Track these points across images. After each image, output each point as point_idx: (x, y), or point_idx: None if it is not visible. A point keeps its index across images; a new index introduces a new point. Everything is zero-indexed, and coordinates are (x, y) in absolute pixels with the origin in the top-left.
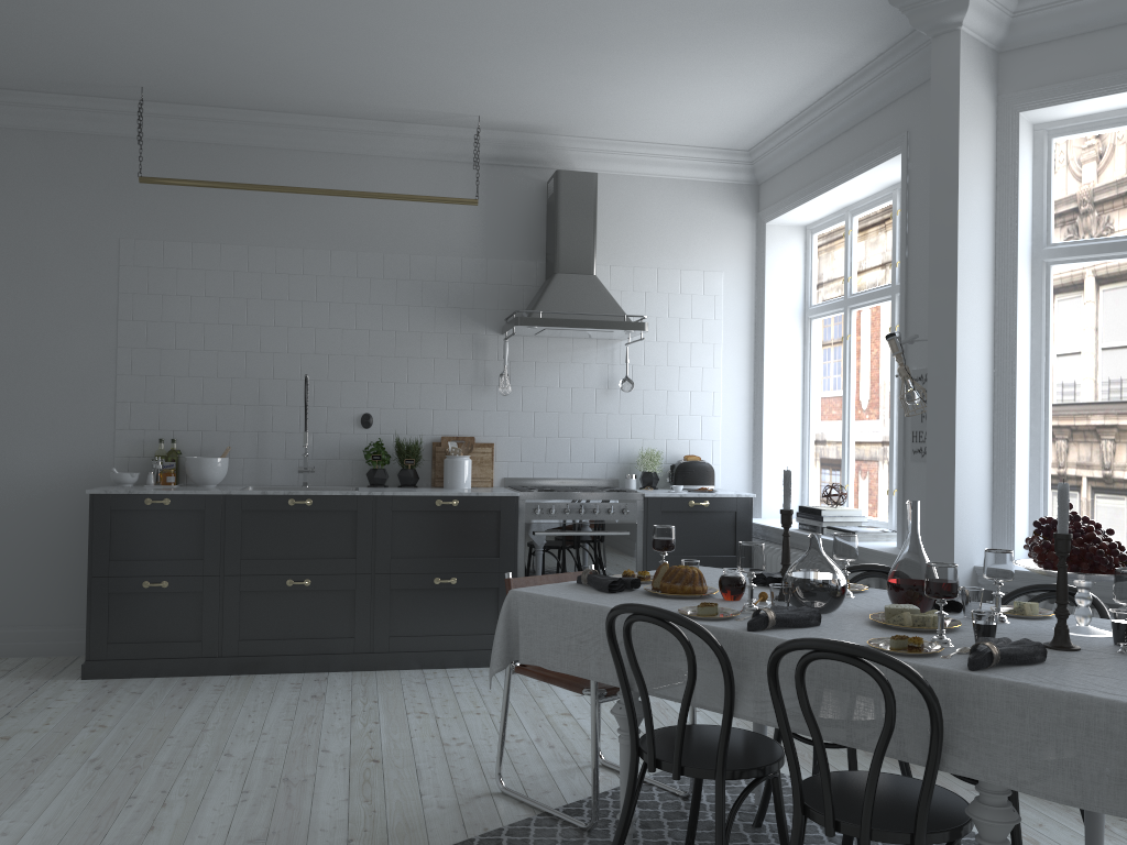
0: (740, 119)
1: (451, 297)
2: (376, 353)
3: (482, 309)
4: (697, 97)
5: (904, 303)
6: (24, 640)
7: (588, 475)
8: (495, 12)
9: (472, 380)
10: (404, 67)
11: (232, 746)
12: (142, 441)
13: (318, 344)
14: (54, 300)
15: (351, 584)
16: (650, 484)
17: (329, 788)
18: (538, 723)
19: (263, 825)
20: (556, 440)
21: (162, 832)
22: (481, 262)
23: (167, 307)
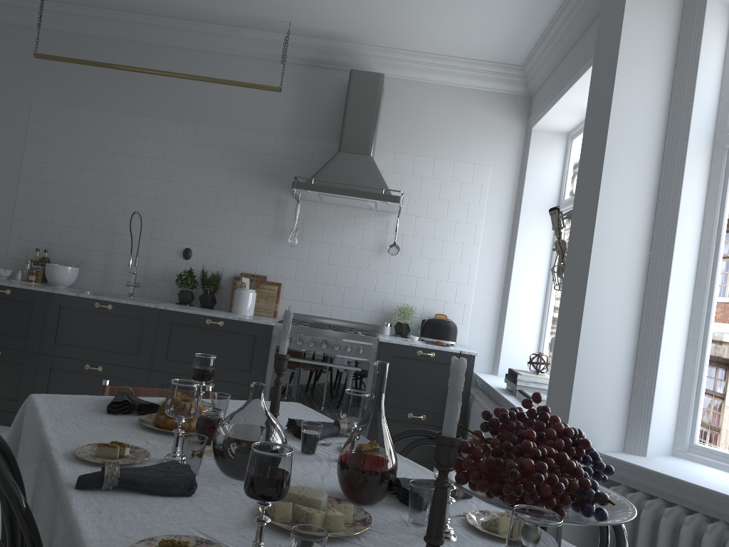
0: (499, 30)
1: (264, 166)
2: (201, 203)
3: (287, 177)
4: (451, 4)
5: None
6: None
7: (355, 319)
8: None
9: (272, 232)
10: None
11: None
12: (26, 249)
13: (159, 192)
14: None
15: (132, 376)
16: (401, 333)
17: None
18: None
19: None
20: (332, 287)
21: None
22: (290, 141)
23: (57, 153)
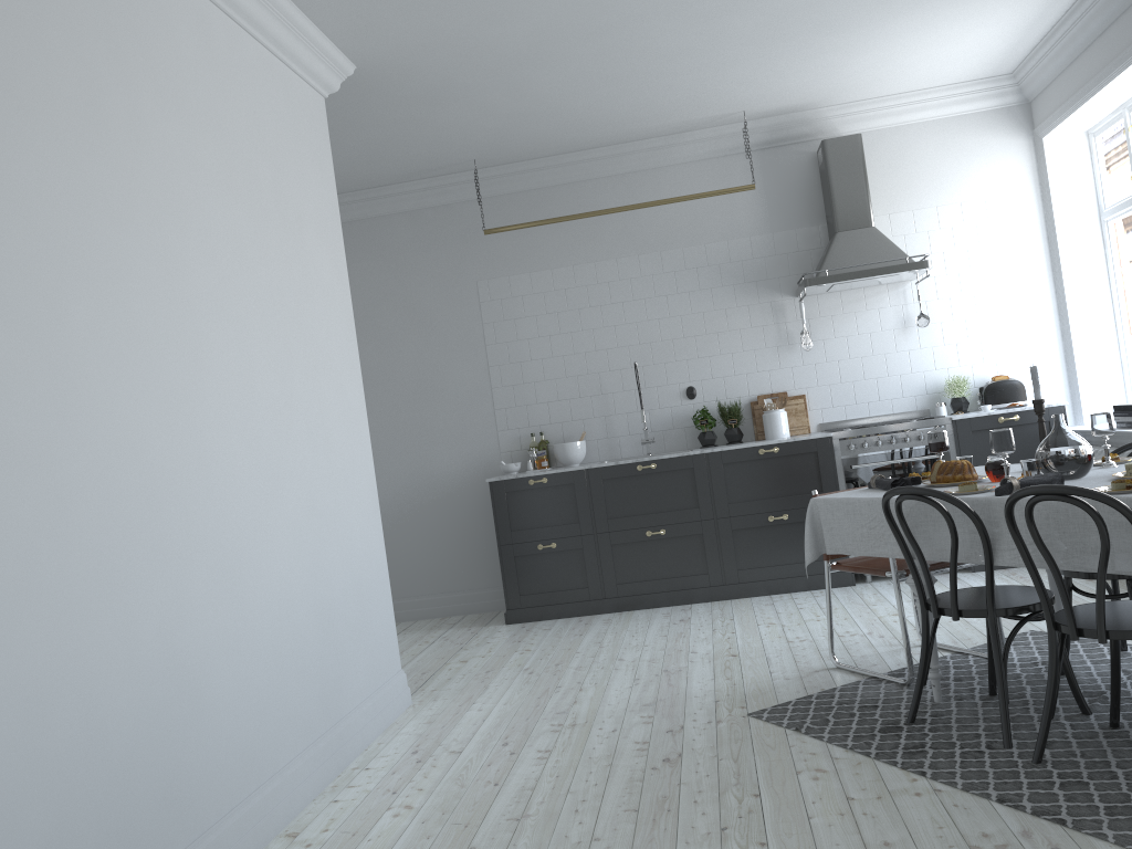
0: (991, 49)
1: (746, 273)
2: (690, 334)
3: (775, 278)
4: (940, 43)
5: None
6: (460, 602)
7: (898, 410)
8: (736, 30)
9: (776, 342)
10: (671, 91)
11: (623, 654)
12: (518, 438)
13: (641, 336)
14: (438, 339)
15: (698, 529)
16: (961, 409)
17: (698, 673)
18: (871, 622)
19: (652, 696)
20: (862, 383)
21: (582, 703)
22: (768, 237)
23: (520, 328)
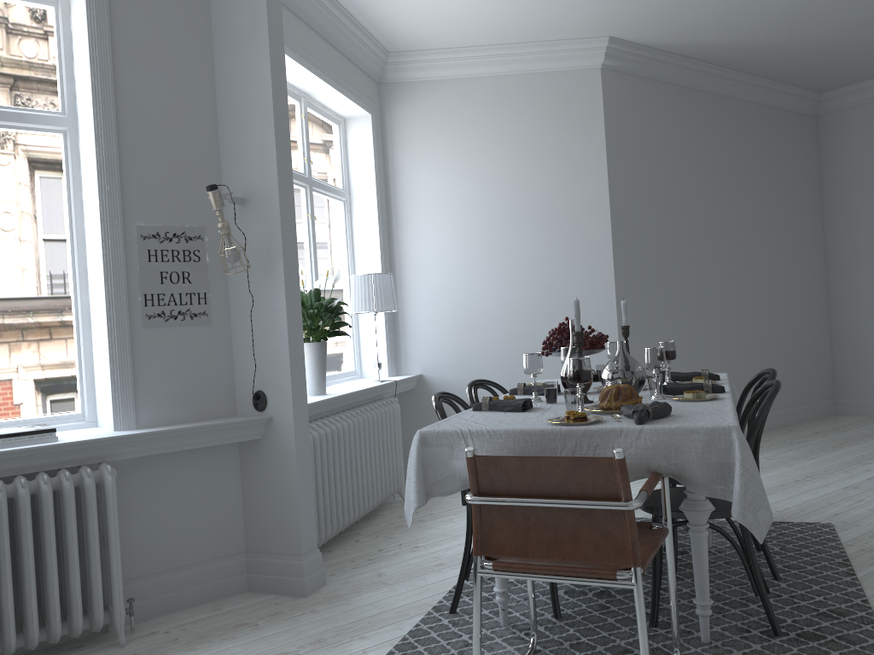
0: None
1: None
2: None
3: None
4: None
5: (116, 146)
6: None
7: None
8: None
9: None
10: None
11: None
12: None
13: None
14: None
15: None
16: None
17: None
18: None
19: None
20: None
21: None
22: None
23: None
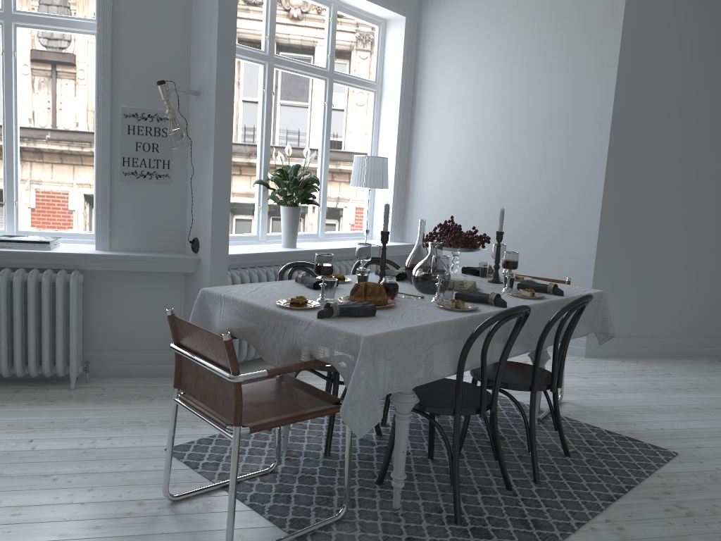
0: None
1: None
2: None
3: None
4: None
5: (110, 48)
6: None
7: None
8: None
9: None
10: None
11: None
12: None
13: None
14: None
15: None
16: None
17: None
18: None
19: None
20: None
21: None
22: None
23: None
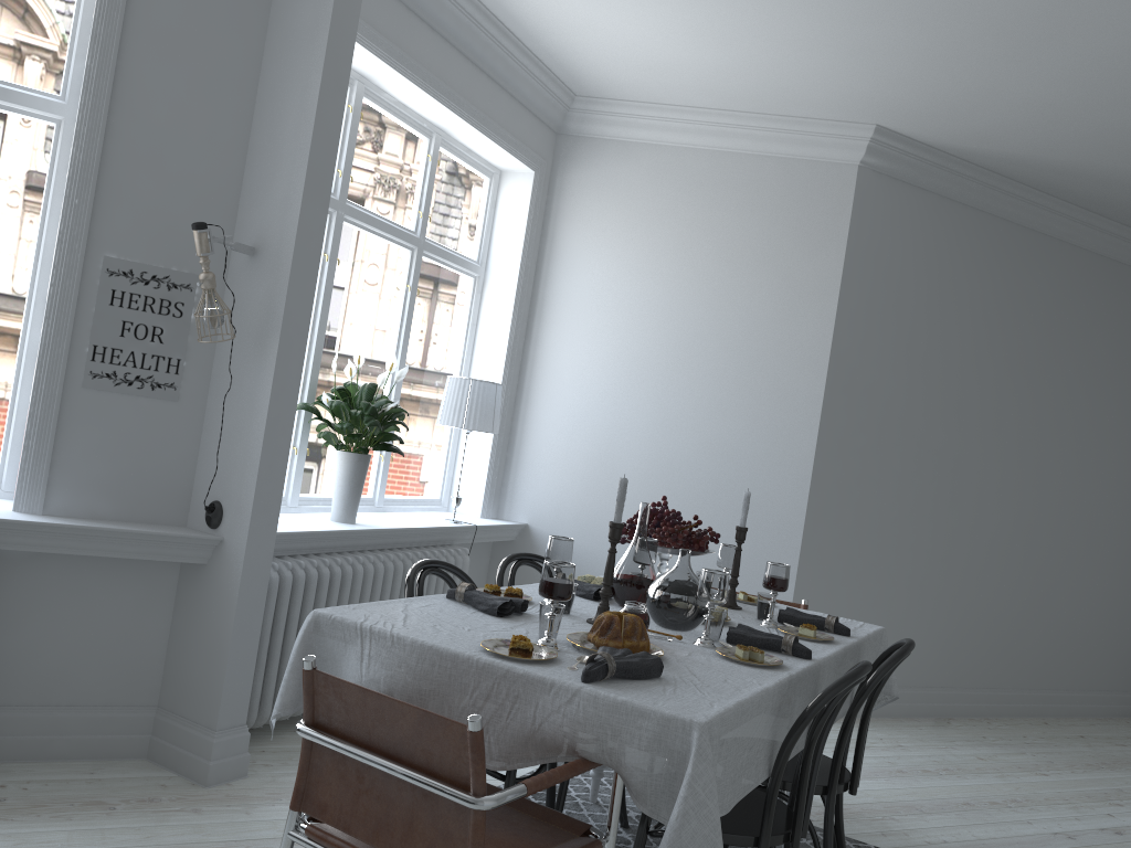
0: None
1: None
2: None
3: None
4: None
5: (99, 151)
6: None
7: None
8: None
9: None
10: None
11: None
12: None
13: None
14: None
15: None
16: None
17: None
18: None
19: None
20: None
21: None
22: None
23: None
